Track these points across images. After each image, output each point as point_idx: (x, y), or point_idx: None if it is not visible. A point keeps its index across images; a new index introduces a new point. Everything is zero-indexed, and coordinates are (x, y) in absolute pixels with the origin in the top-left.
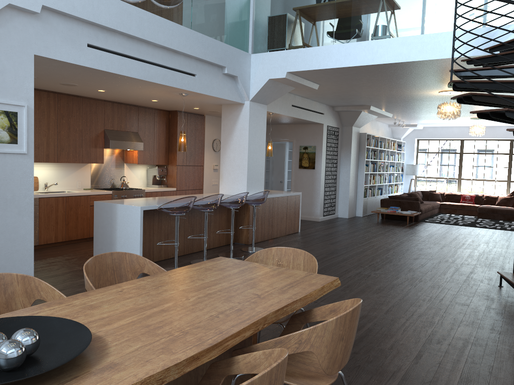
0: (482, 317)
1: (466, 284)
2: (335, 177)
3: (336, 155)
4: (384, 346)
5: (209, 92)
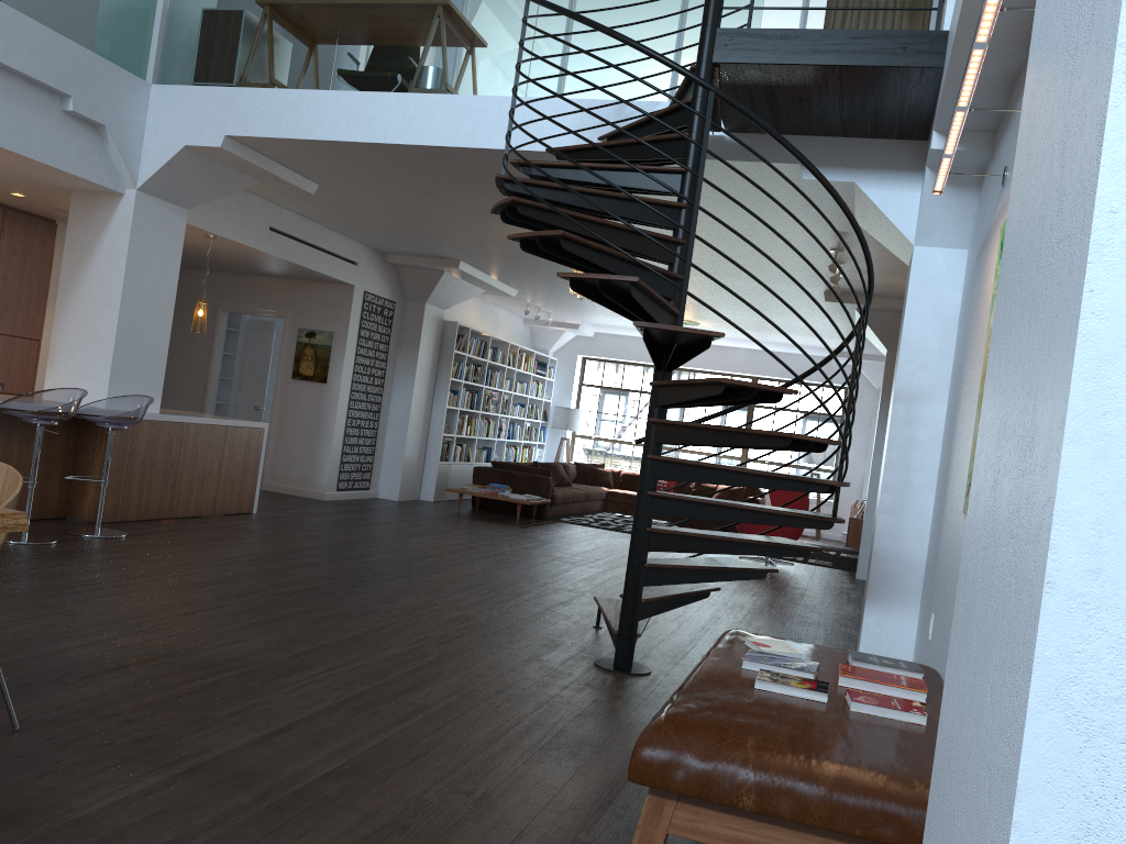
0: (502, 672)
1: (528, 621)
2: (376, 407)
3: (382, 360)
4: (218, 712)
5: (15, 145)
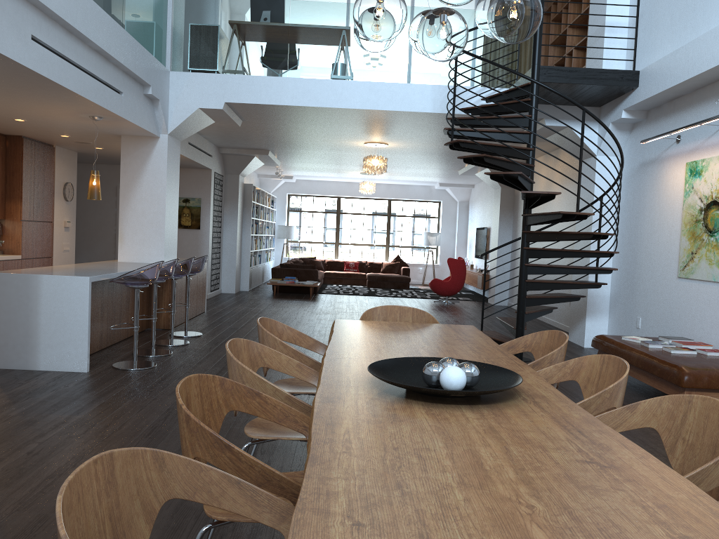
0: None
1: None
2: (219, 240)
3: (220, 211)
4: None
5: (132, 118)
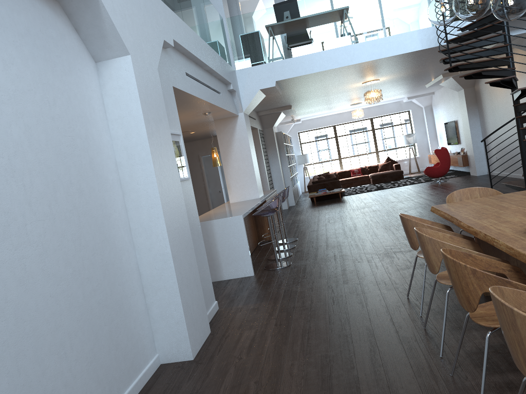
0: None
1: None
2: (270, 175)
3: (267, 155)
4: None
5: (227, 108)
